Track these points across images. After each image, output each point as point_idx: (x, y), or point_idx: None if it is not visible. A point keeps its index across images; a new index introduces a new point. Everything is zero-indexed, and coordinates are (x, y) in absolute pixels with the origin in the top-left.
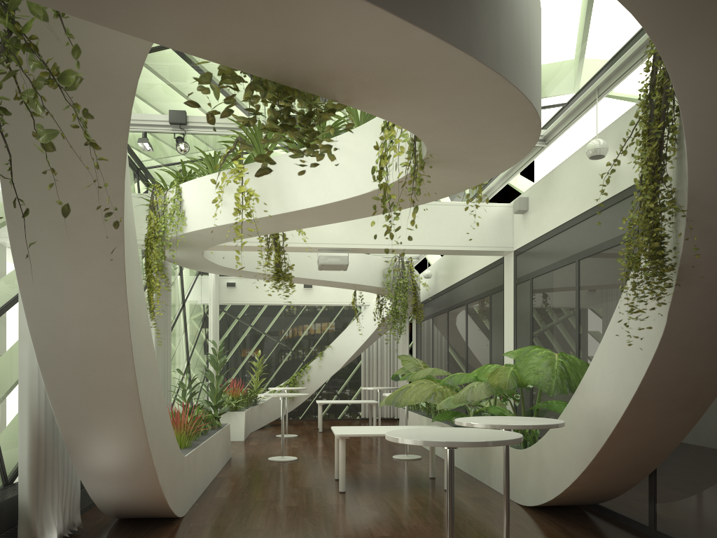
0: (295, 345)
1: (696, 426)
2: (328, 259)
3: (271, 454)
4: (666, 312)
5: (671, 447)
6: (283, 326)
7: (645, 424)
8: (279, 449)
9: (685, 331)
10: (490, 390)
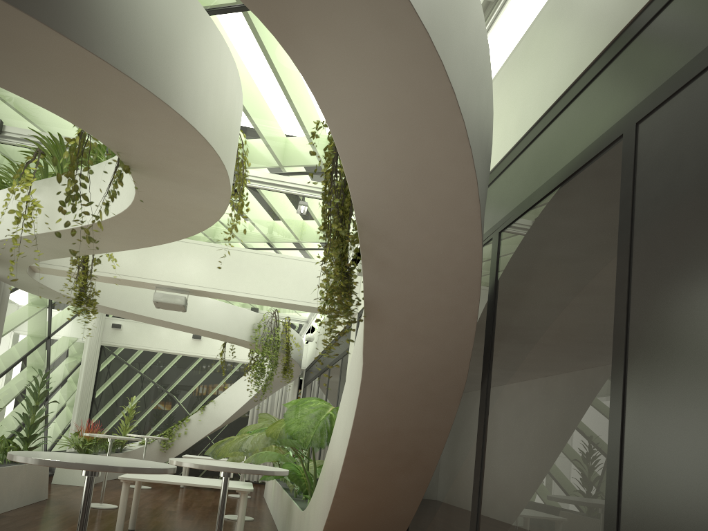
0: (182, 396)
1: (432, 492)
2: (163, 297)
3: (95, 501)
4: (362, 353)
5: (409, 513)
6: (172, 376)
7: (371, 483)
8: (112, 497)
9: (385, 377)
10: (269, 441)
